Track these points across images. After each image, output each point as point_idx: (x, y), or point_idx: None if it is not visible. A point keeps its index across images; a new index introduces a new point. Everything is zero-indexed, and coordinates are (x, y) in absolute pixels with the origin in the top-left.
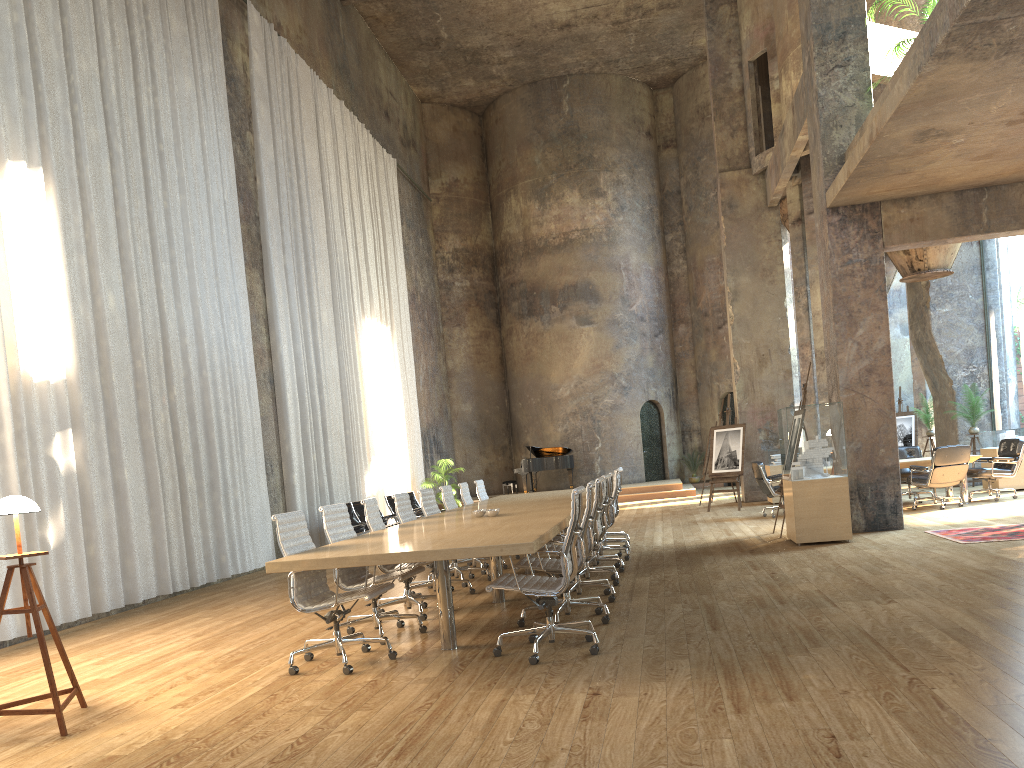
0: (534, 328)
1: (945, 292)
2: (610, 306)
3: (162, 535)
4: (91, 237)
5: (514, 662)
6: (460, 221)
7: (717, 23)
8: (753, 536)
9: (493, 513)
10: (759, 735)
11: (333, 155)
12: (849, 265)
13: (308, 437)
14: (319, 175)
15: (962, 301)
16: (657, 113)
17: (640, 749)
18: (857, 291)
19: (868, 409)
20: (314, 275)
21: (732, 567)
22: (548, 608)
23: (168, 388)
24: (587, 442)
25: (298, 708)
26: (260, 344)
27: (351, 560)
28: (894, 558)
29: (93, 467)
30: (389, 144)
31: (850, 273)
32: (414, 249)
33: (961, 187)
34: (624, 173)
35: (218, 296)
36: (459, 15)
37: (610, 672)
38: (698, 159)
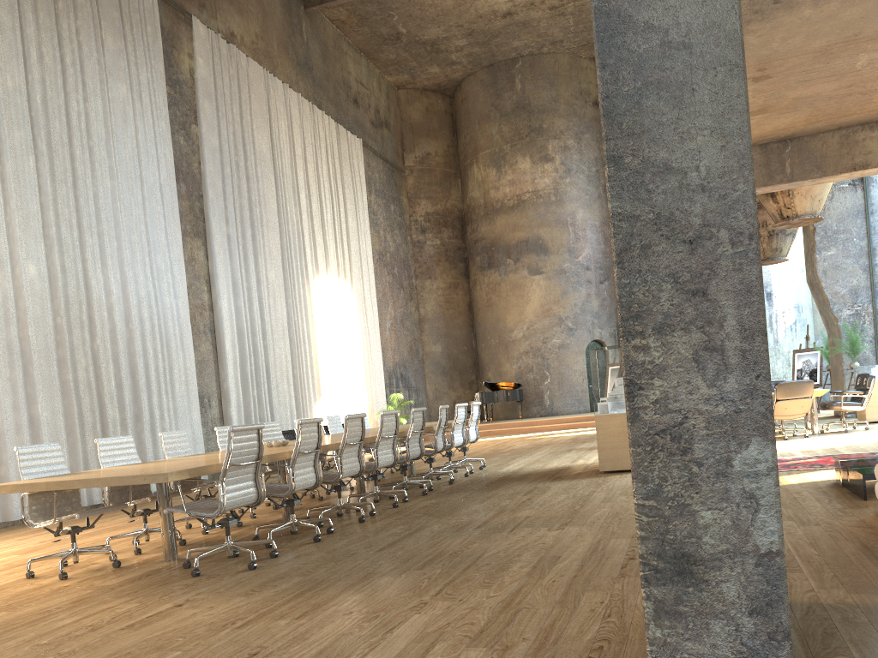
0: (493, 279)
1: (830, 236)
2: (558, 257)
3: (77, 458)
4: (11, 219)
5: (186, 574)
6: (431, 188)
7: None
8: (587, 464)
9: (276, 444)
10: (208, 649)
11: (287, 139)
12: None
13: (247, 376)
14: (270, 157)
15: (847, 244)
16: None
17: (105, 657)
18: None
19: None
20: (261, 241)
21: (511, 492)
22: (226, 528)
23: (92, 339)
24: (538, 377)
25: None
26: (200, 300)
27: (40, 485)
28: None
29: (5, 404)
30: (357, 126)
31: None
32: (384, 214)
33: (763, 140)
34: (571, 140)
35: (150, 262)
36: (411, 12)
37: (229, 586)
38: None
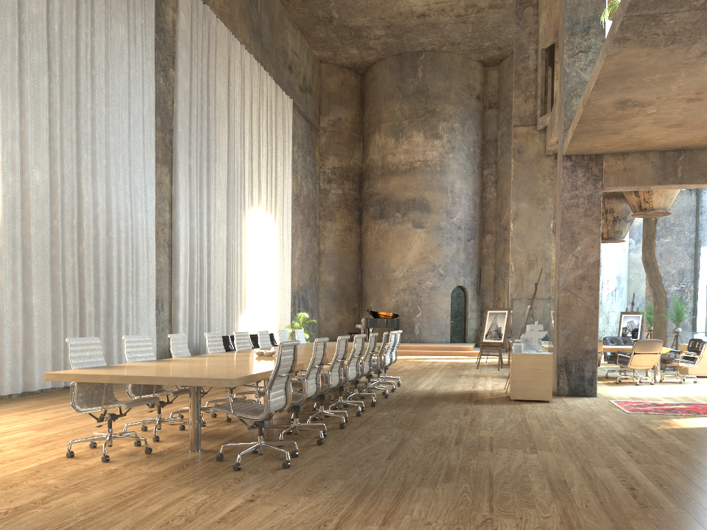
0: (383, 227)
1: (668, 227)
2: (437, 216)
3: (59, 345)
4: (25, 129)
5: (225, 467)
6: (339, 147)
7: (523, 20)
8: (488, 390)
9: (267, 354)
10: None
11: (240, 92)
12: (575, 199)
13: (194, 287)
14: (226, 104)
15: (680, 235)
16: (486, 83)
17: None
18: (579, 218)
19: (579, 306)
20: (214, 174)
21: (451, 412)
22: (260, 429)
23: (79, 242)
24: (411, 311)
25: (40, 484)
26: (163, 218)
27: (103, 378)
28: (569, 418)
29: (6, 292)
30: (289, 89)
31: (575, 205)
32: (302, 164)
33: (663, 148)
34: (457, 123)
35: (129, 181)
36: (346, 2)
37: (280, 484)
38: (511, 118)
